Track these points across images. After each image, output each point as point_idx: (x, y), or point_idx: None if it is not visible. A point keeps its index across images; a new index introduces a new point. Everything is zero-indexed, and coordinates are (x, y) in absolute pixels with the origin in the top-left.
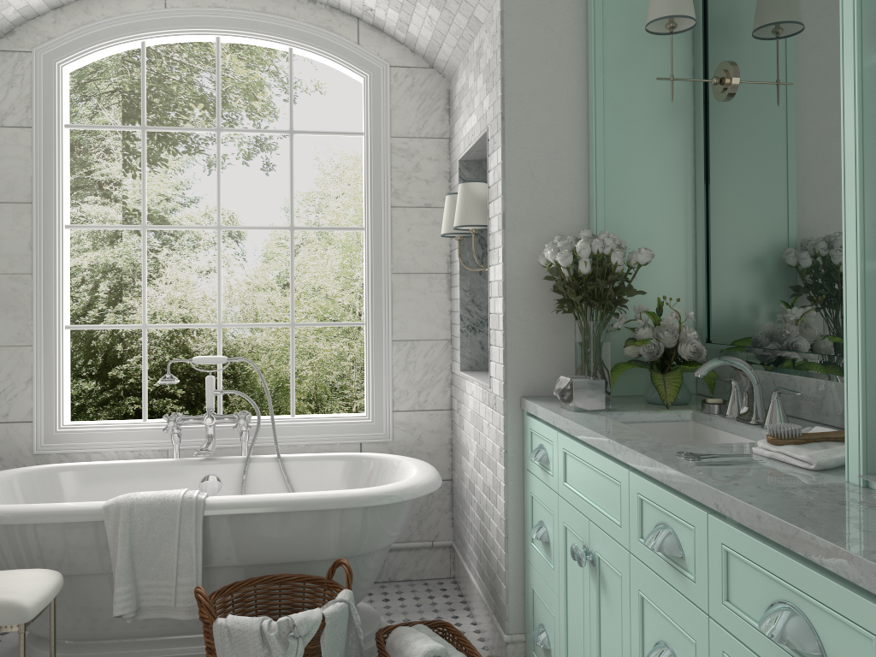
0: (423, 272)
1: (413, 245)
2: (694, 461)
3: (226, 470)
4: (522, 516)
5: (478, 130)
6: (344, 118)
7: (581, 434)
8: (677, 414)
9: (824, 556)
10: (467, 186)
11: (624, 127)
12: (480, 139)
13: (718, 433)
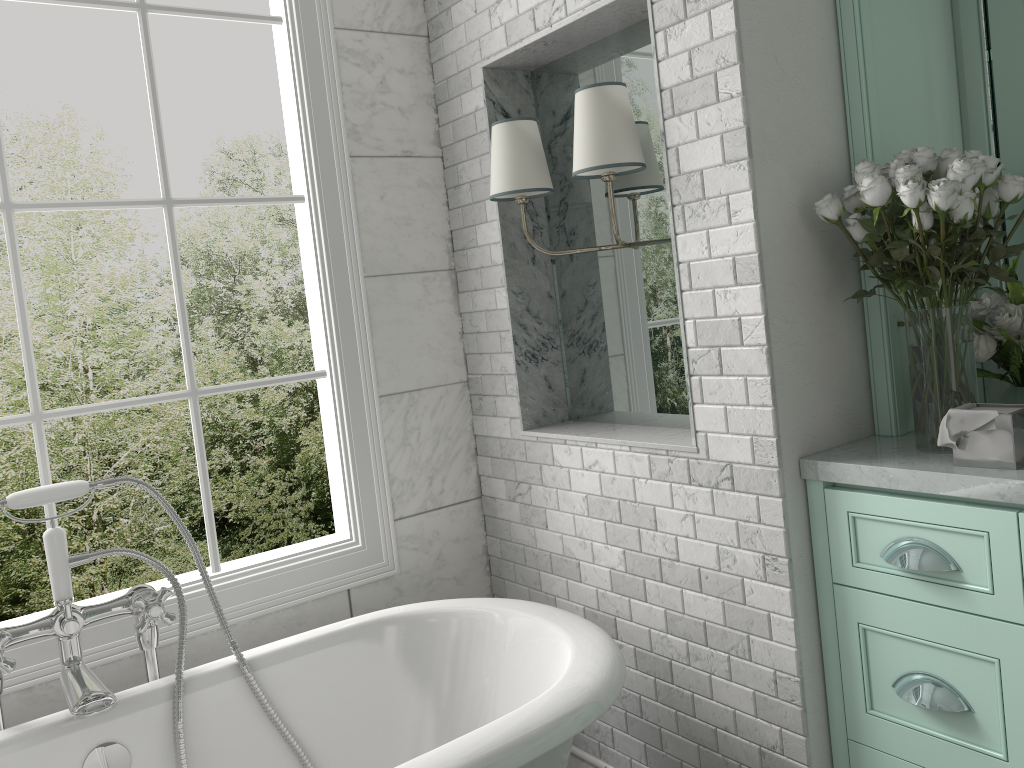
0: (414, 271)
1: (393, 225)
2: None
3: (136, 723)
4: (818, 665)
5: None
6: (17, 60)
7: None
8: None
9: None
10: (605, 92)
11: None
12: (596, 12)
13: None
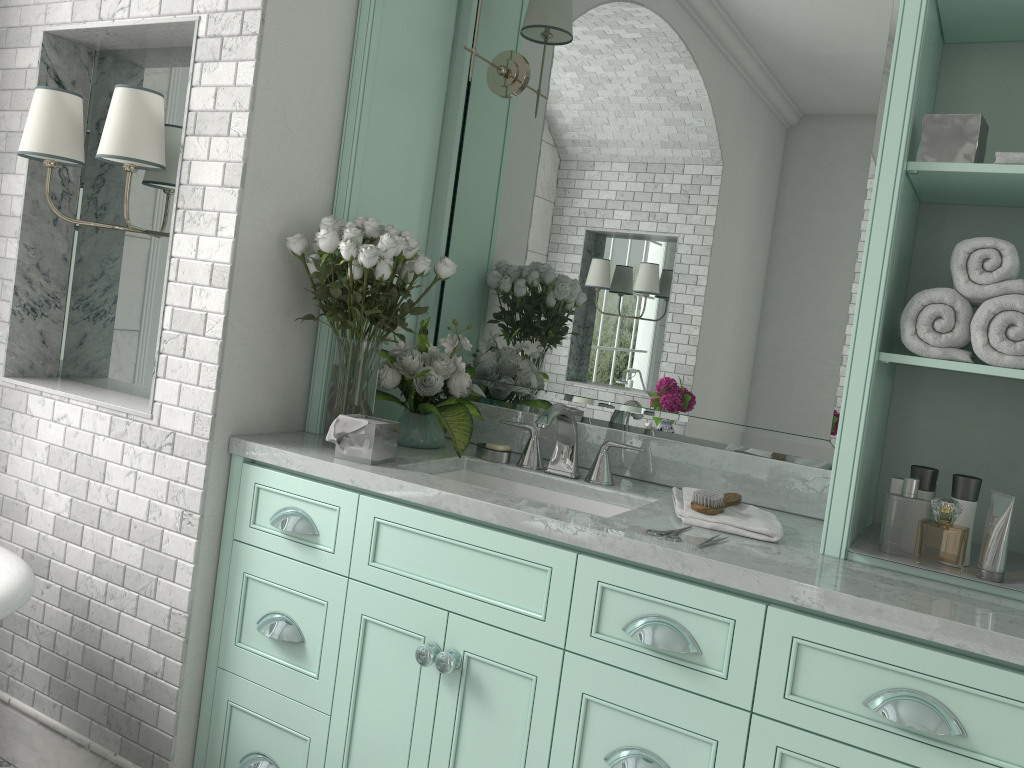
0: None
1: None
2: (682, 542)
3: None
4: (209, 606)
5: (152, 9)
6: None
7: (444, 502)
8: (456, 462)
9: (989, 646)
10: (141, 95)
11: (391, 87)
12: (153, 25)
13: (514, 485)
